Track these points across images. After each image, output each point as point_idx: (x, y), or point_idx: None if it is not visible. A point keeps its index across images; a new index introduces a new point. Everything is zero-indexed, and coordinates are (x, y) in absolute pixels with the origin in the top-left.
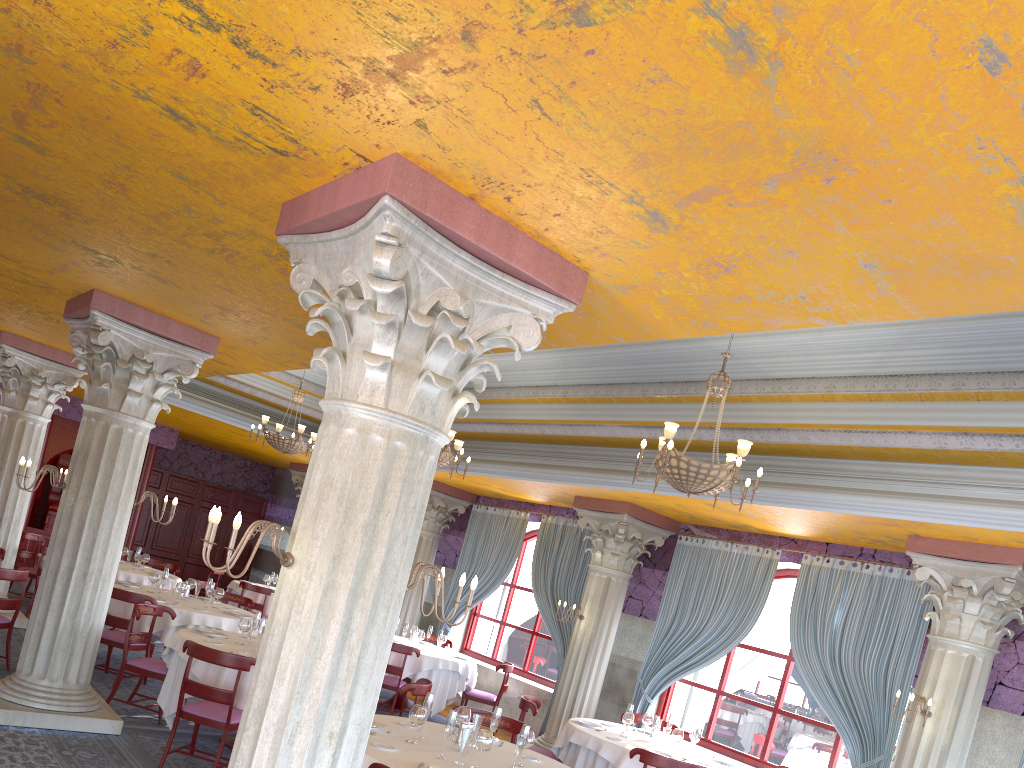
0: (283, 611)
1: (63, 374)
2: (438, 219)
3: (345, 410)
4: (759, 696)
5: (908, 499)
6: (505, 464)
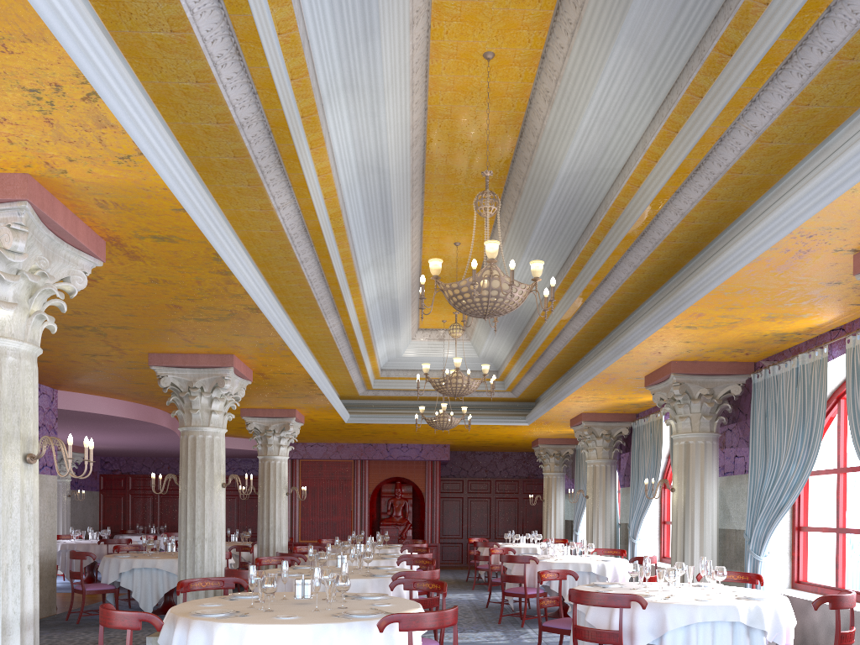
0: None
1: (282, 424)
2: None
3: None
4: None
5: (770, 214)
6: (578, 372)
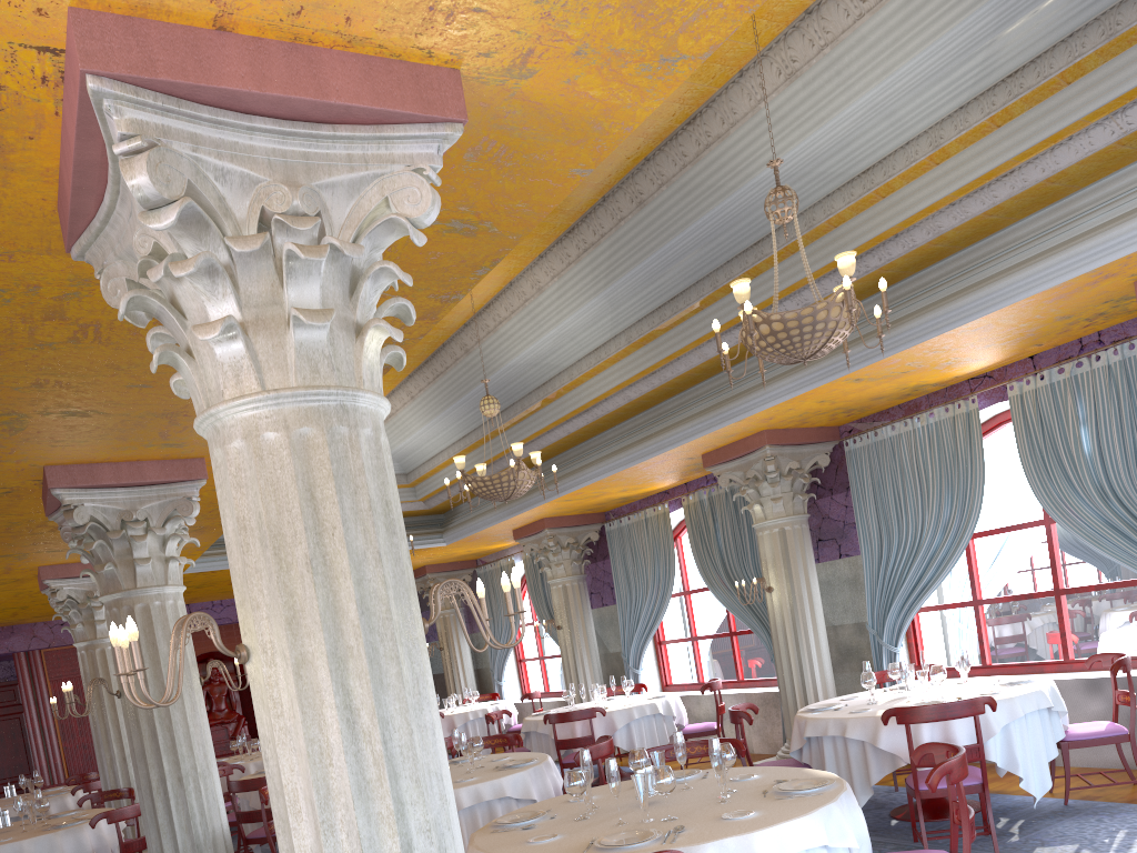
0: (265, 723)
1: None
2: (183, 79)
3: (219, 421)
4: (1029, 585)
5: (1110, 229)
6: (607, 458)
